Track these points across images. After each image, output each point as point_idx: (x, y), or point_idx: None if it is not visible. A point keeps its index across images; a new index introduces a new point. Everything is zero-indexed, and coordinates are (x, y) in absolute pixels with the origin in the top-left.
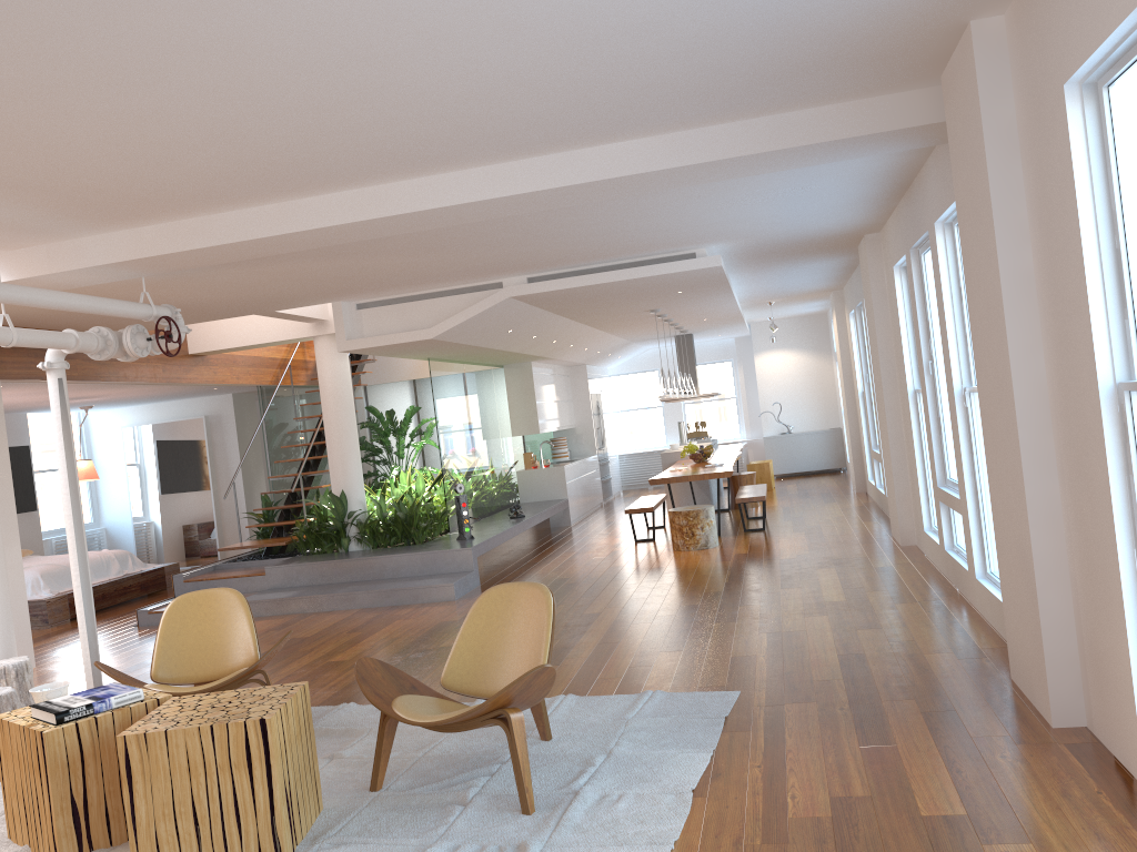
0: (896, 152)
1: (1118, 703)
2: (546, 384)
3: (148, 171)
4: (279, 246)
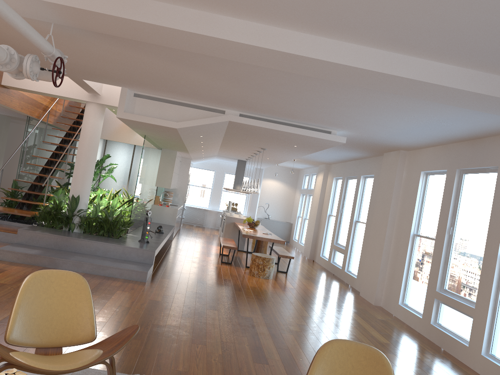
0: None
1: None
2: (177, 164)
3: None
4: (178, 41)
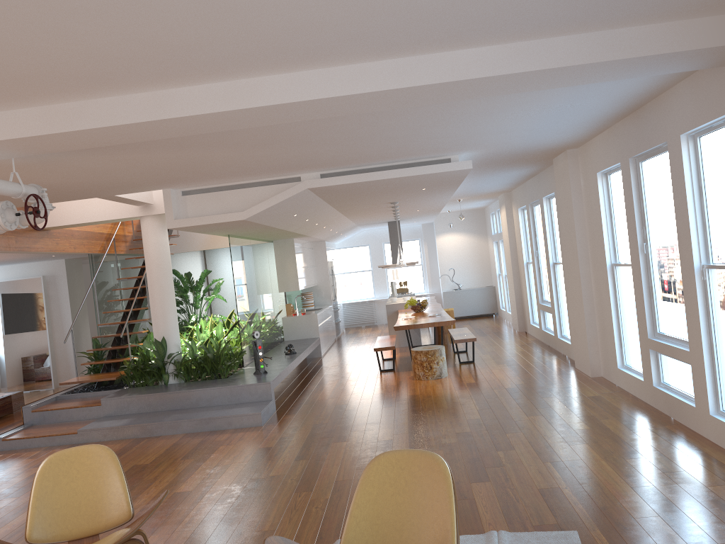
0: (664, 75)
1: None
2: (302, 254)
3: (36, 42)
4: (147, 133)
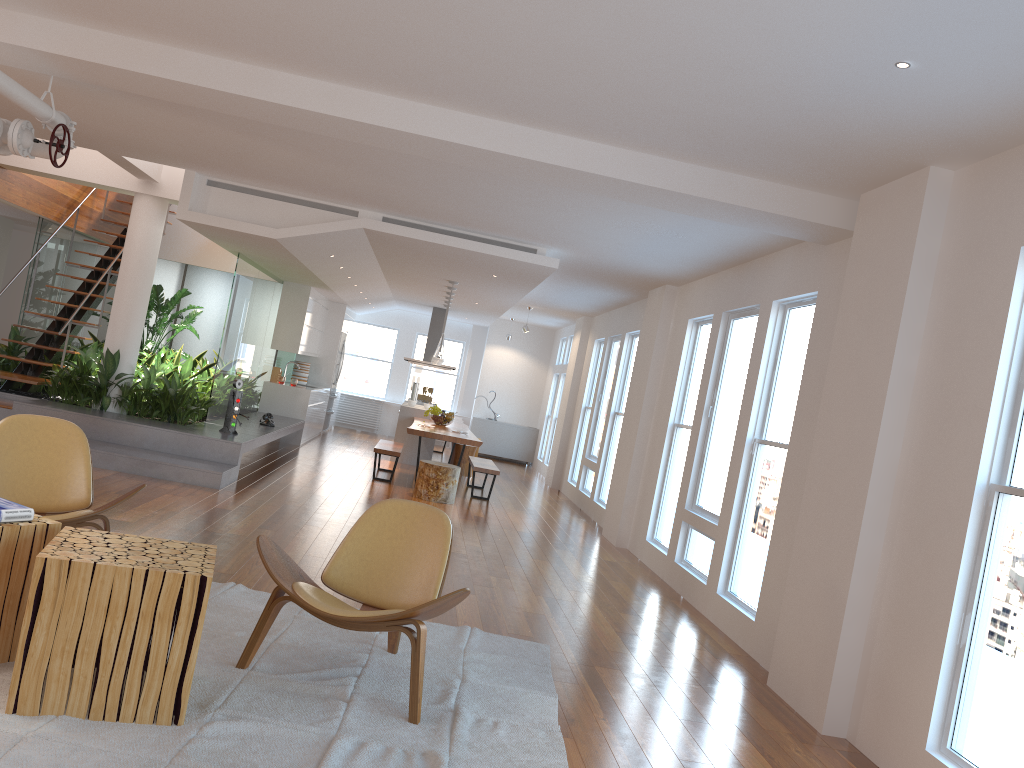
0: (773, 235)
1: (902, 728)
2: (314, 311)
3: None
4: (227, 105)
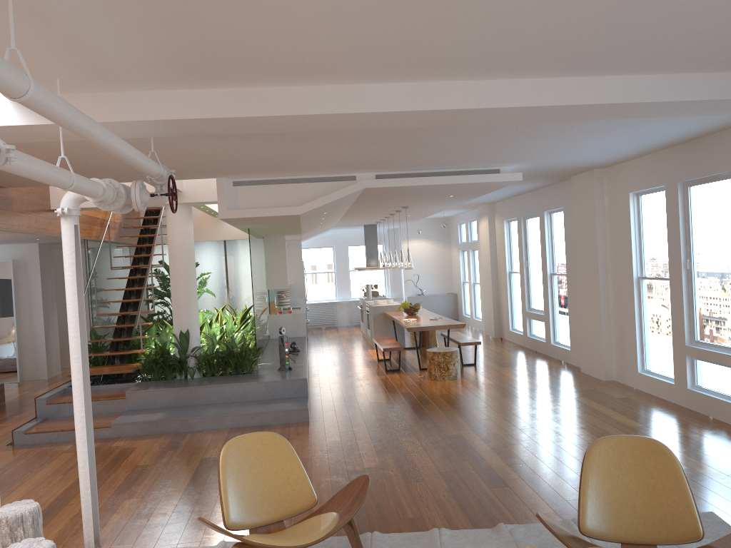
0: None
1: None
2: (287, 252)
3: (317, 30)
4: (314, 124)
